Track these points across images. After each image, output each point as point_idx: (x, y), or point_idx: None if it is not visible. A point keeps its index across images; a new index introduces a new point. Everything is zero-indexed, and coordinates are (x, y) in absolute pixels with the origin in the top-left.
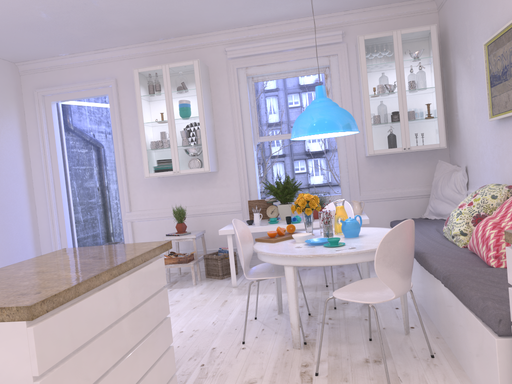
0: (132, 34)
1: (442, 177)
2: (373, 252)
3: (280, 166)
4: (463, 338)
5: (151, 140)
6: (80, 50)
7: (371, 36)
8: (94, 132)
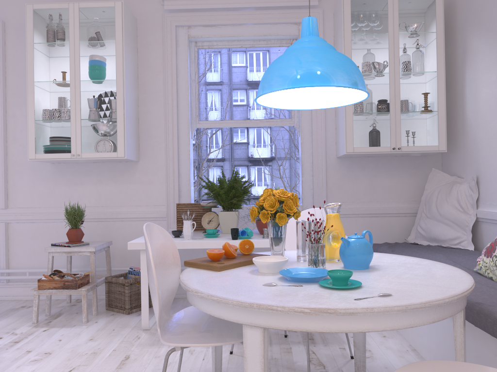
0: None
1: (437, 191)
2: (433, 307)
3: (218, 171)
4: None
5: (43, 106)
6: None
7: None
8: None
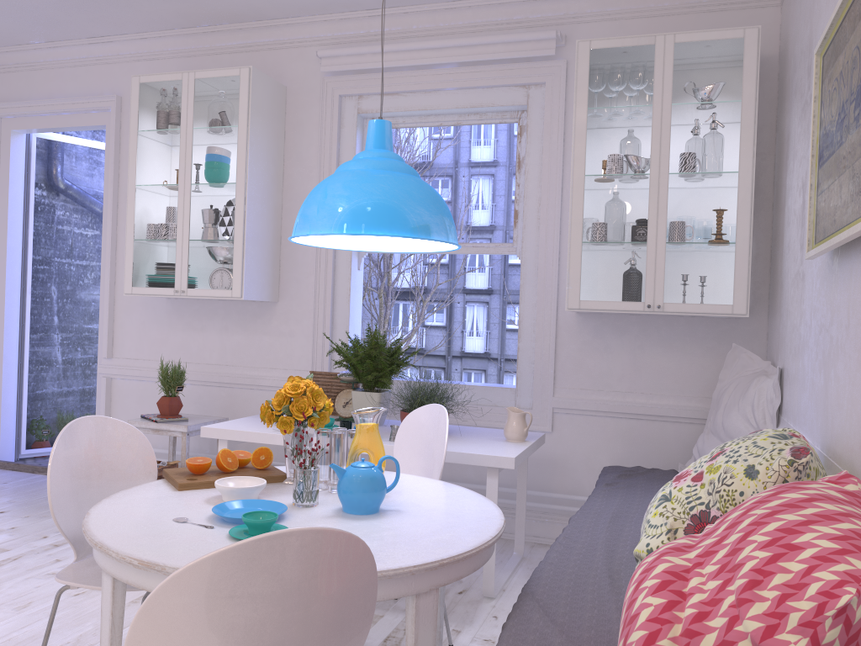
0: (137, 6)
1: (734, 385)
2: None
3: (480, 311)
4: None
5: (145, 220)
6: (60, 34)
7: (606, 42)
8: (101, 198)
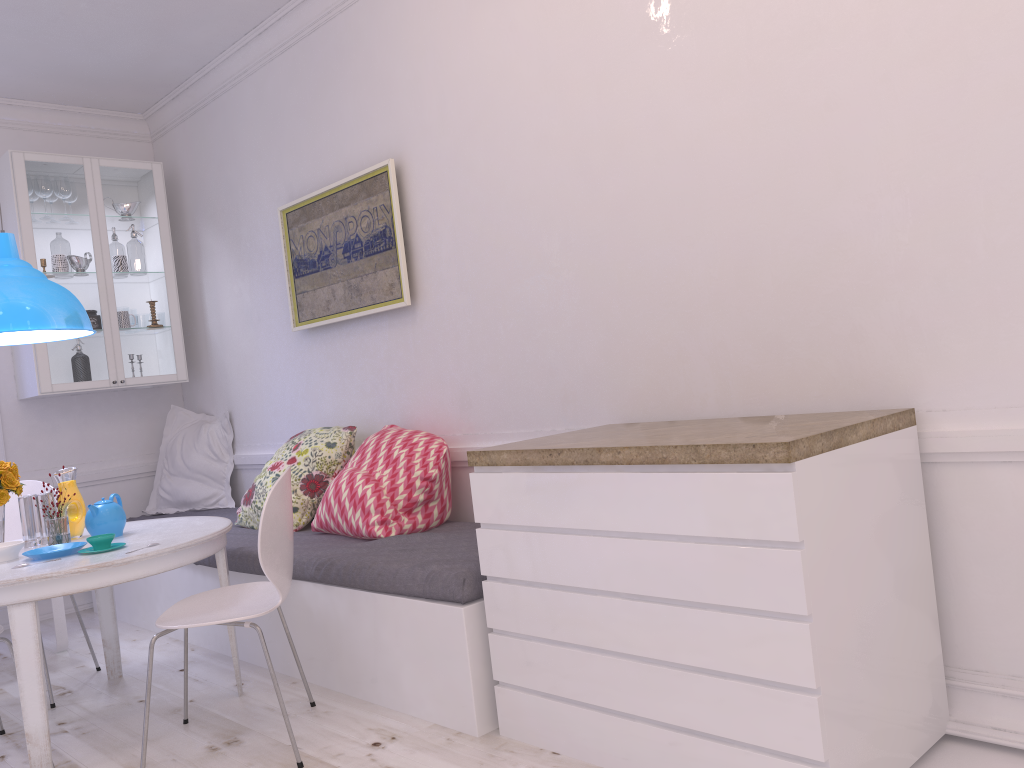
0: None
1: (182, 436)
2: (198, 544)
3: None
4: (372, 648)
5: None
6: None
7: (39, 157)
8: None
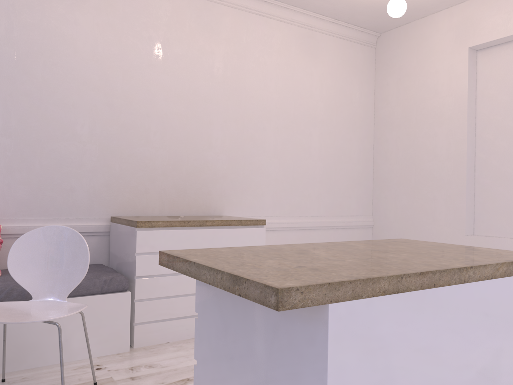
0: None
1: None
2: None
3: None
4: (45, 333)
5: None
6: None
7: None
8: None
